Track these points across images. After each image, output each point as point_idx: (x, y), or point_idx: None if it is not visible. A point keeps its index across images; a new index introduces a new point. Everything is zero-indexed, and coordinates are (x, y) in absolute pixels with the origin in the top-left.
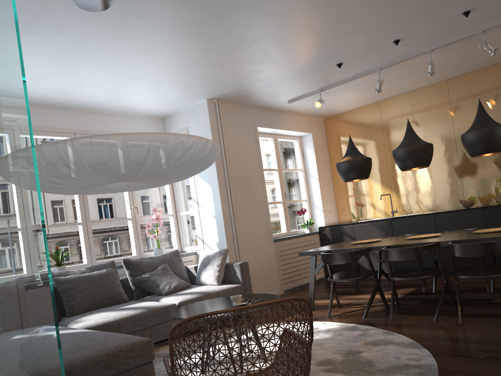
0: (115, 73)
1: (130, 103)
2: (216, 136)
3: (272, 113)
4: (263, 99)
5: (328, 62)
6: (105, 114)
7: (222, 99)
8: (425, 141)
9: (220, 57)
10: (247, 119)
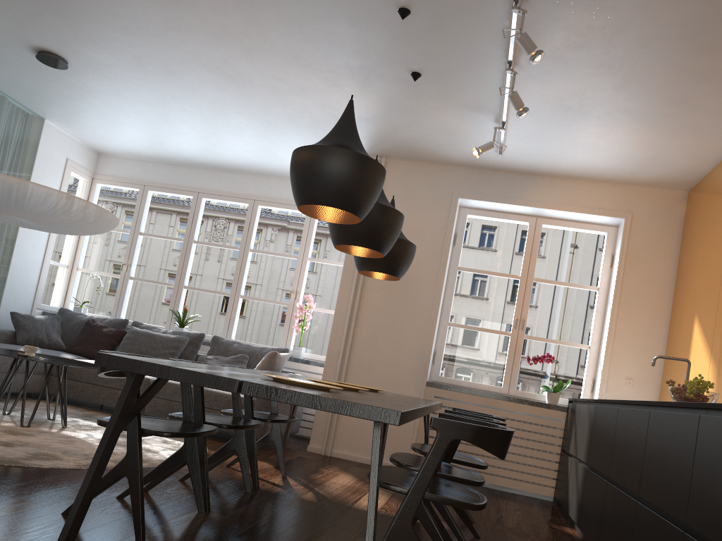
0: (209, 128)
1: None
2: None
3: (509, 177)
4: (448, 152)
5: (390, 75)
6: None
7: (385, 154)
8: None
9: (245, 93)
10: (439, 185)
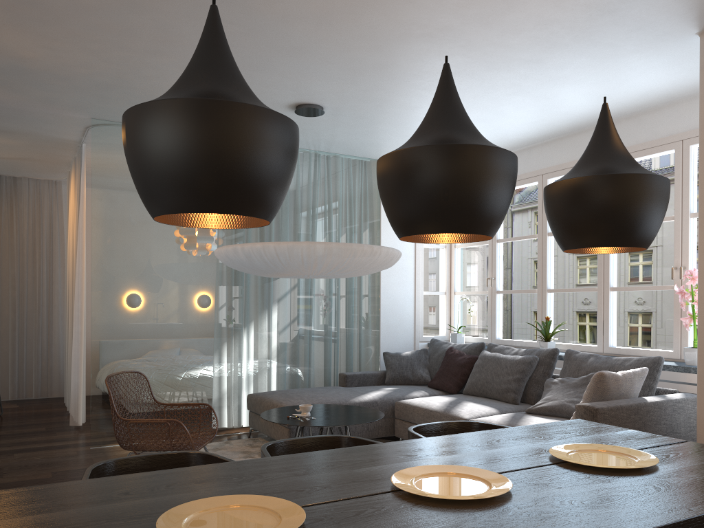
0: (490, 101)
1: (632, 93)
2: None
3: None
4: None
5: None
6: (654, 110)
7: None
8: None
9: (462, 43)
10: None
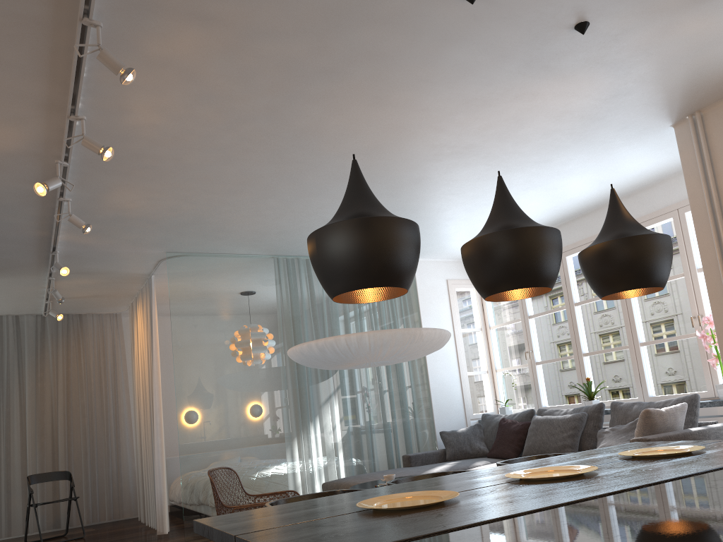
0: None
1: (627, 176)
2: (696, 187)
3: None
4: None
5: (561, 47)
6: (648, 188)
7: (692, 109)
8: None
9: (484, 155)
10: None
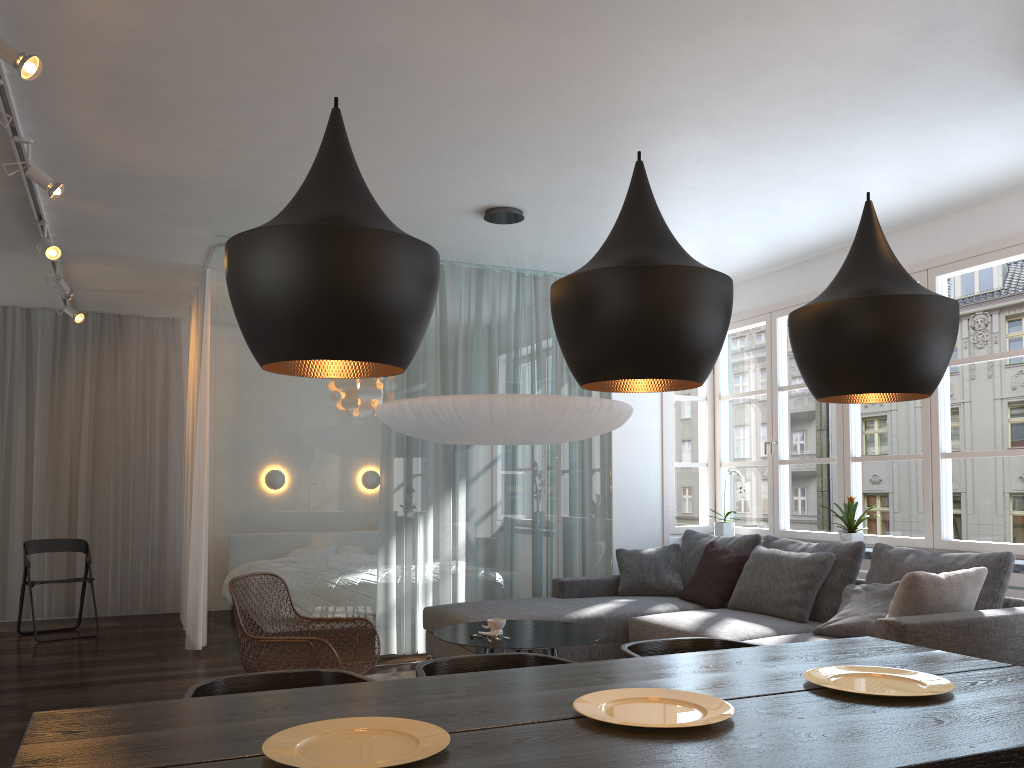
0: (754, 194)
1: (958, 175)
2: None
3: None
4: None
5: None
6: (996, 198)
7: None
8: None
9: (704, 120)
10: None
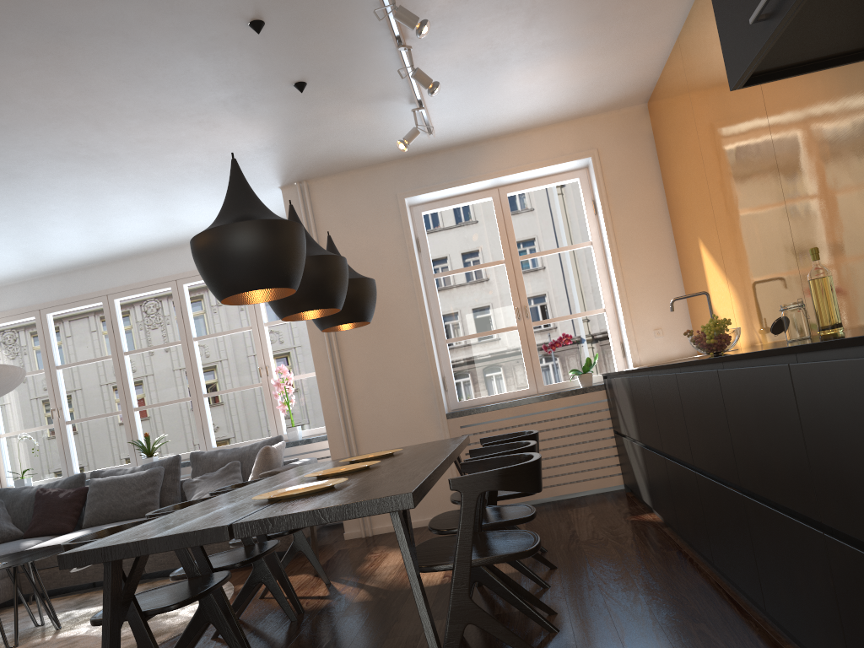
0: (87, 220)
1: (209, 224)
2: None
3: (451, 155)
4: (372, 151)
5: (272, 95)
6: None
7: (303, 178)
8: (737, 132)
9: (113, 168)
10: (378, 192)
